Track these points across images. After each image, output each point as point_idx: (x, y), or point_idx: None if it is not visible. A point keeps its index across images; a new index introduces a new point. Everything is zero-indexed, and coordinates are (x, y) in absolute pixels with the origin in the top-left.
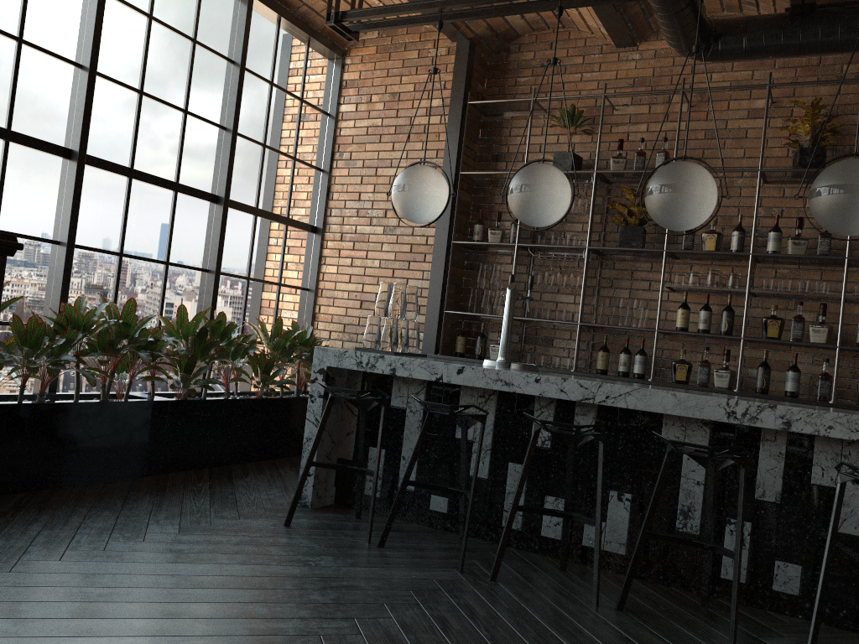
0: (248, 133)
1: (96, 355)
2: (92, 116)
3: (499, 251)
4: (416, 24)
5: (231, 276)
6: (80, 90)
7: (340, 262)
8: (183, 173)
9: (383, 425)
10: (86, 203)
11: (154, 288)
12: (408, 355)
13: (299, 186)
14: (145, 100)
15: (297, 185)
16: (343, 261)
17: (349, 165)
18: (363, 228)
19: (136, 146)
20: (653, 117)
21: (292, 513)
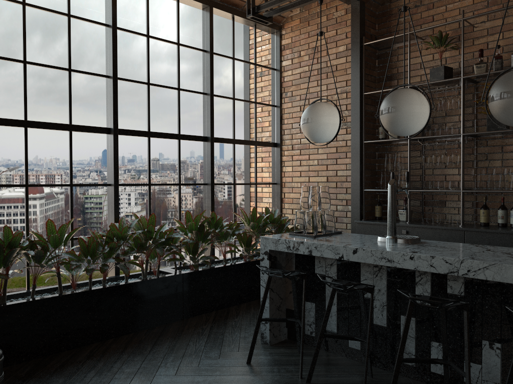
0: (222, 93)
1: (132, 253)
2: (120, 105)
3: (399, 142)
4: (306, 3)
5: (223, 184)
6: (109, 91)
7: (293, 164)
8: (182, 127)
9: (305, 293)
10: (124, 158)
11: (173, 201)
12: (326, 235)
13: (261, 119)
14: (152, 87)
15: (259, 119)
16: (295, 163)
17: (291, 100)
18: (305, 140)
19: (149, 117)
20: (507, 27)
21: (251, 354)
